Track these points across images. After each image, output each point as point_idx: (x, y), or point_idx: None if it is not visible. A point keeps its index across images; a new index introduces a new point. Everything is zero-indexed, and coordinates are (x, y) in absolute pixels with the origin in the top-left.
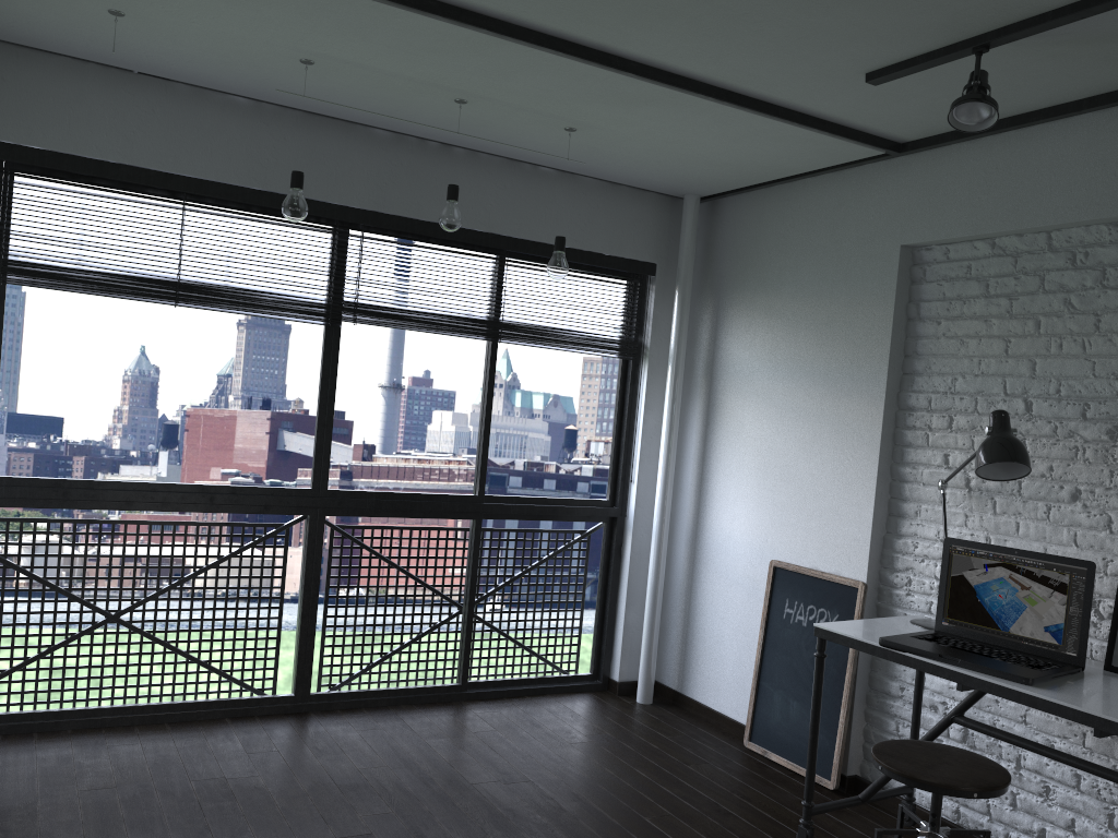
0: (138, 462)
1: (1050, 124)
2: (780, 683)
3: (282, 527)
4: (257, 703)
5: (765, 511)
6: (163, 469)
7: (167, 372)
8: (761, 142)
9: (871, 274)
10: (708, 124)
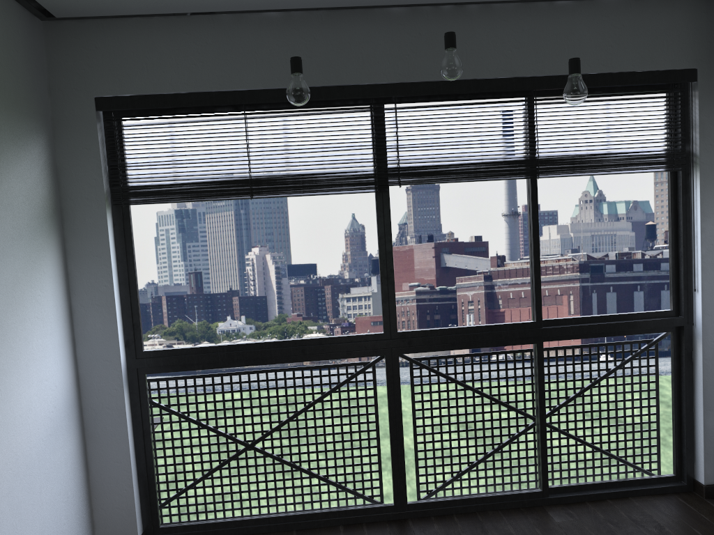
0: (359, 285)
1: None
2: None
3: (368, 365)
4: (364, 512)
5: None
6: (374, 287)
7: (369, 227)
8: None
9: None
10: None
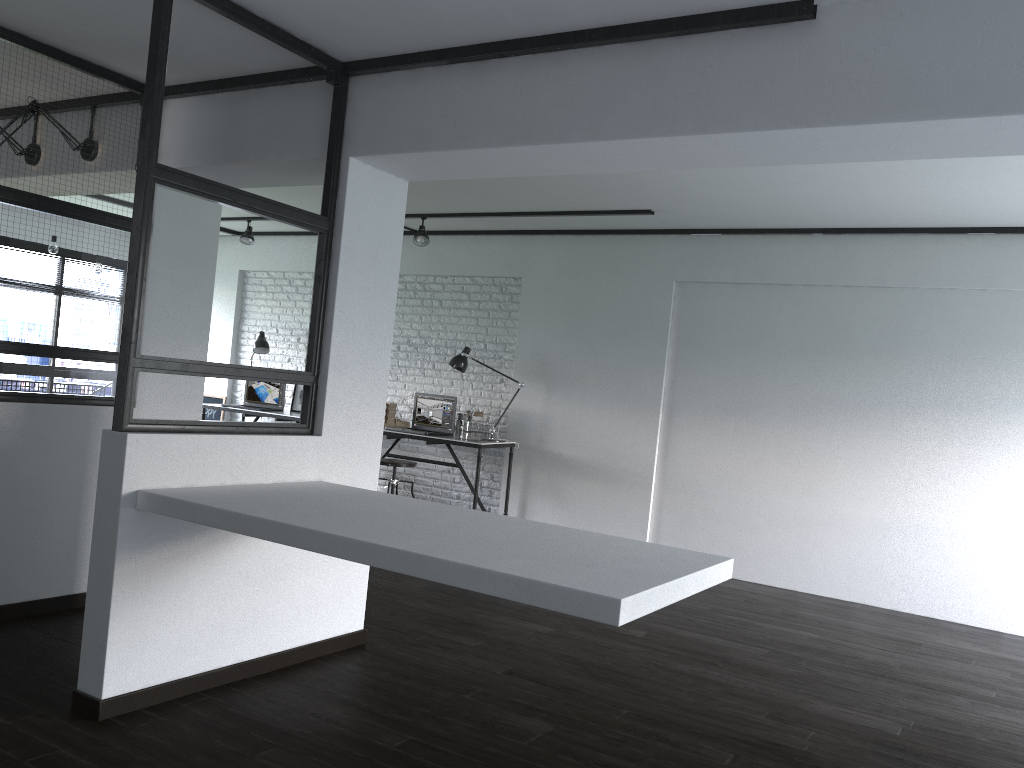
0: None
1: (283, 237)
2: None
3: None
4: None
5: None
6: None
7: None
8: None
9: (229, 279)
10: None
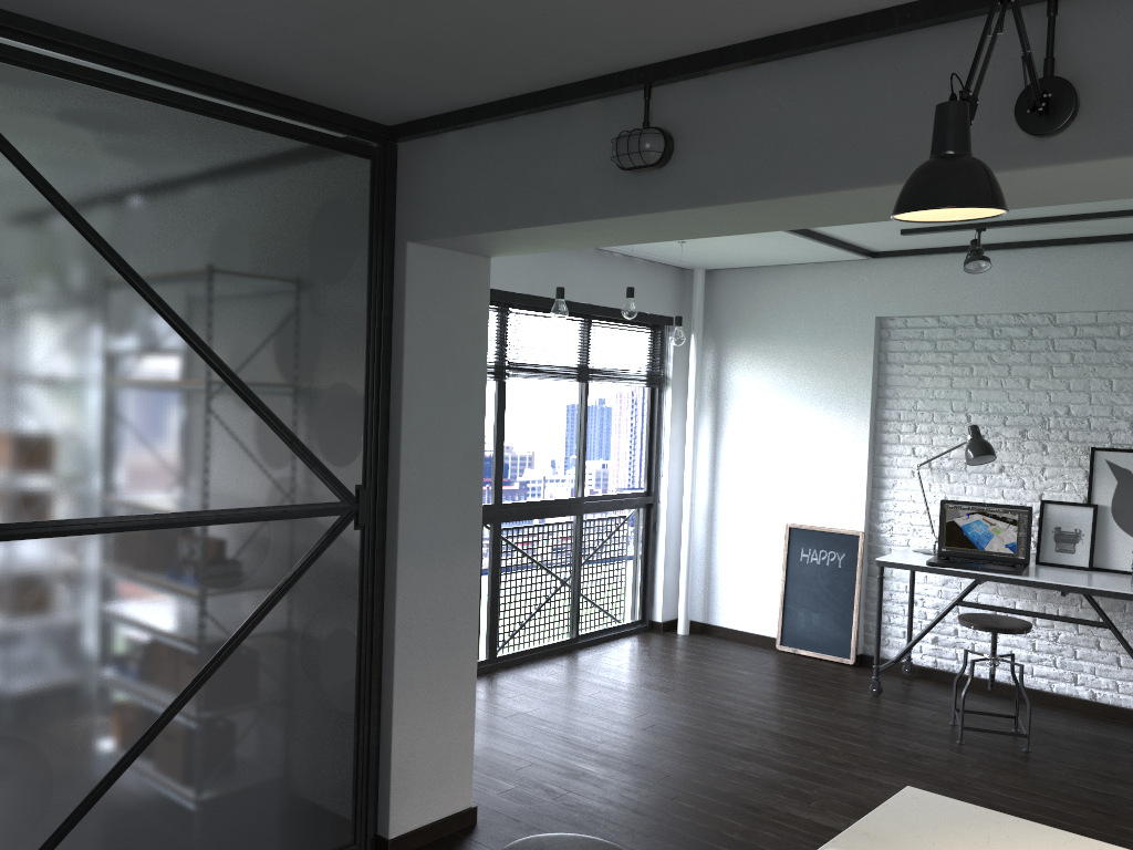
0: None
1: None
2: (802, 603)
3: None
4: None
5: (776, 490)
6: None
7: None
8: (798, 252)
9: (854, 333)
10: (779, 244)
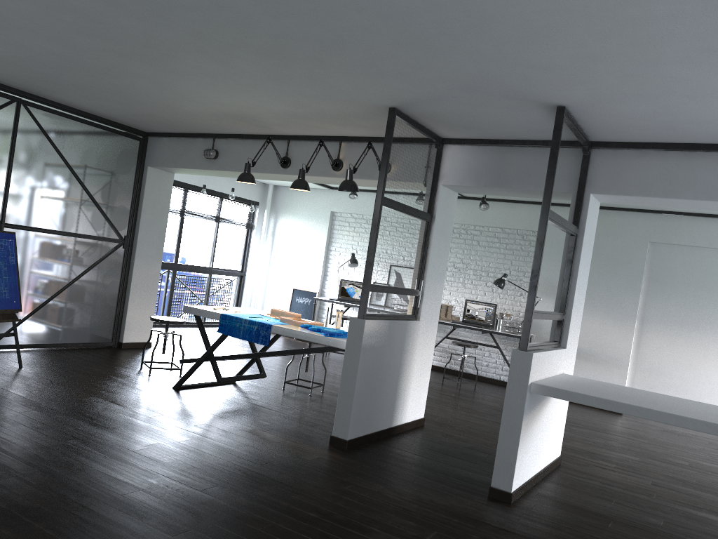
0: None
1: (364, 192)
2: None
3: (162, 273)
4: (157, 323)
5: (290, 274)
6: None
7: None
8: None
9: (323, 216)
10: None
